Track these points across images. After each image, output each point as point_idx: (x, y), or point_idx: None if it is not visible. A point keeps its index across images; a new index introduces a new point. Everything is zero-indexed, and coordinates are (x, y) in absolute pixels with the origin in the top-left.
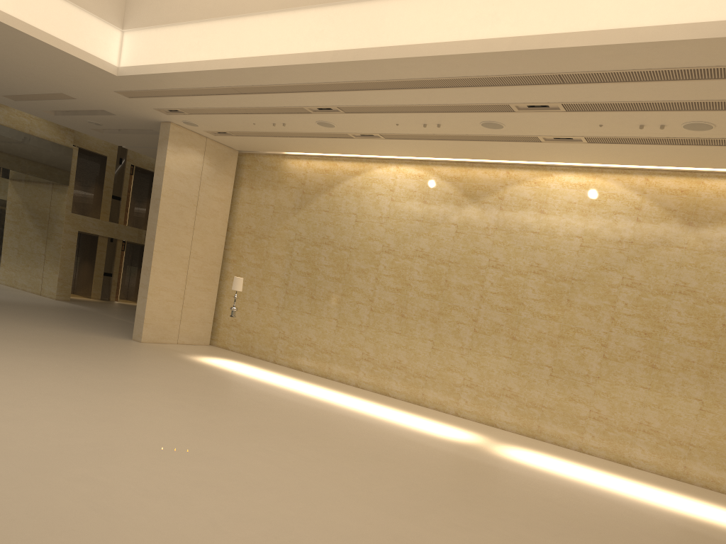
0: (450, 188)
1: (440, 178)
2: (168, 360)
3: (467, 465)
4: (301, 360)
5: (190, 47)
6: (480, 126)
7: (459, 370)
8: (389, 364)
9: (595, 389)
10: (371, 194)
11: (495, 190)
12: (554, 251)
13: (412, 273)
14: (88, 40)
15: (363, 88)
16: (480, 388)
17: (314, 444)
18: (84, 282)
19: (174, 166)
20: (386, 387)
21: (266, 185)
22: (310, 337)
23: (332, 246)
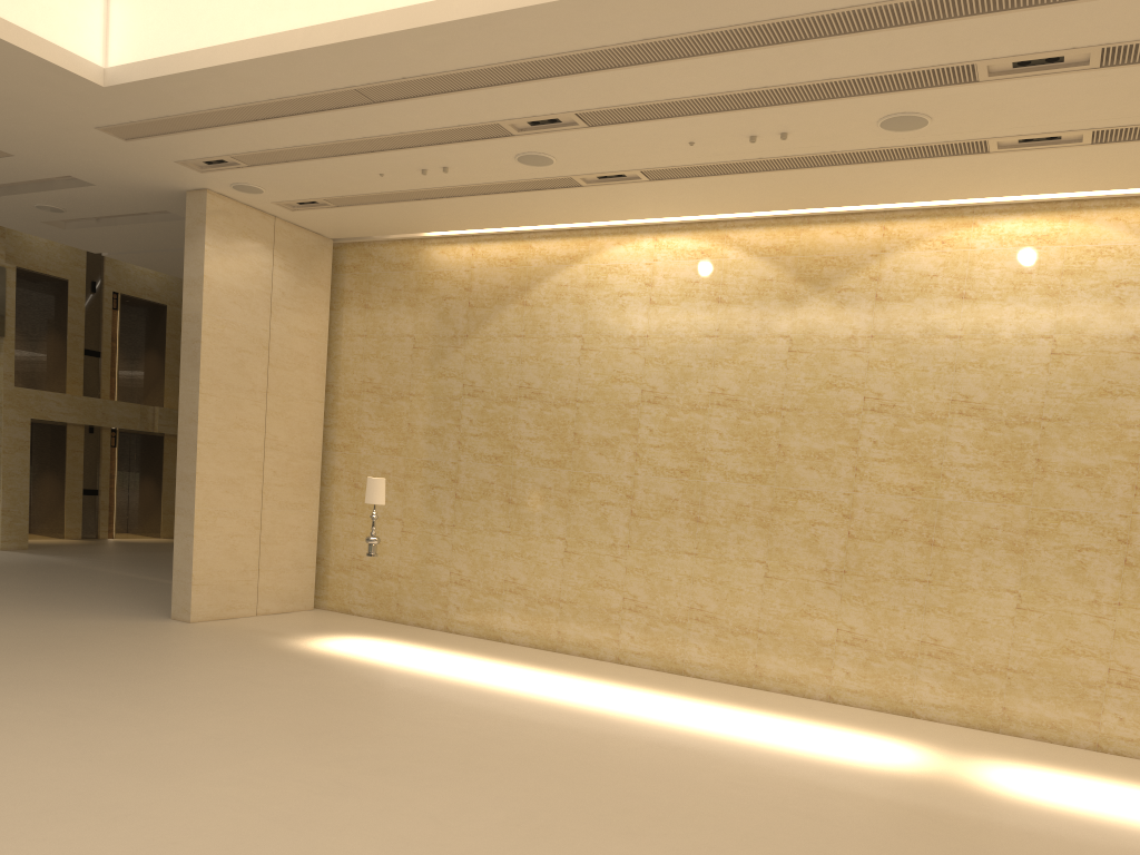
0: (768, 269)
1: (746, 253)
2: (259, 657)
3: (988, 840)
4: (501, 622)
5: (264, 5)
6: (874, 128)
7: (827, 614)
8: (680, 614)
9: (1116, 627)
10: (608, 295)
11: (861, 265)
12: (998, 368)
13: (708, 438)
14: (37, 11)
15: (655, 56)
16: (873, 645)
17: (677, 846)
18: (47, 510)
19: (221, 276)
20: (680, 658)
21: (395, 298)
22: (514, 576)
23: (539, 402)
